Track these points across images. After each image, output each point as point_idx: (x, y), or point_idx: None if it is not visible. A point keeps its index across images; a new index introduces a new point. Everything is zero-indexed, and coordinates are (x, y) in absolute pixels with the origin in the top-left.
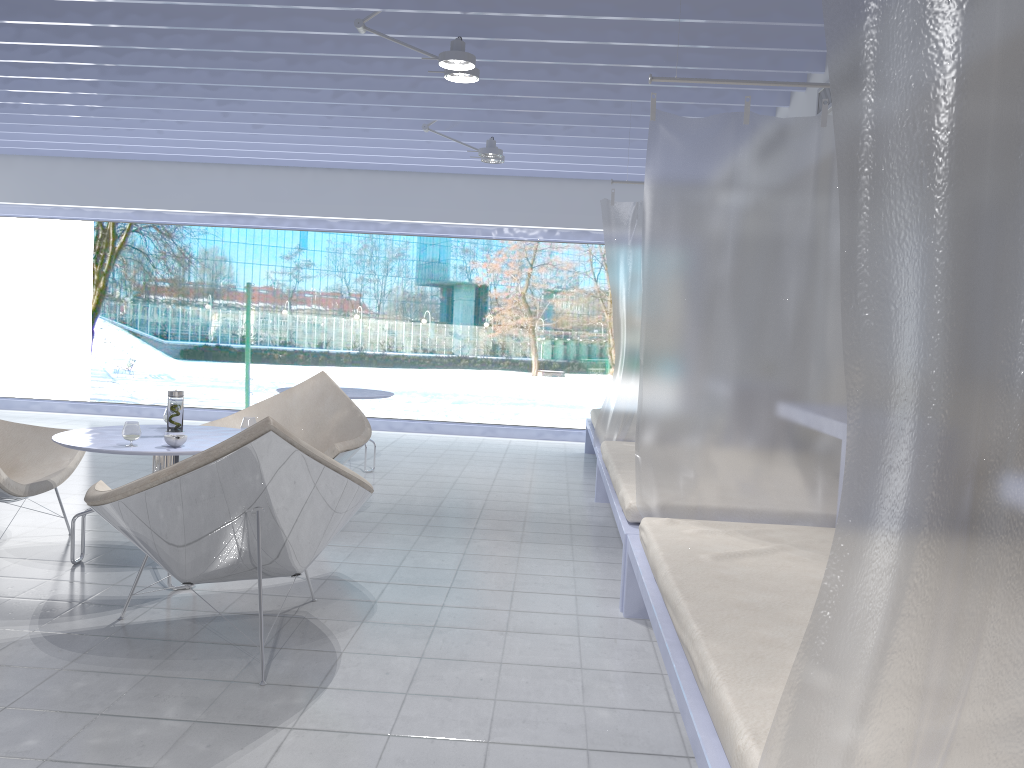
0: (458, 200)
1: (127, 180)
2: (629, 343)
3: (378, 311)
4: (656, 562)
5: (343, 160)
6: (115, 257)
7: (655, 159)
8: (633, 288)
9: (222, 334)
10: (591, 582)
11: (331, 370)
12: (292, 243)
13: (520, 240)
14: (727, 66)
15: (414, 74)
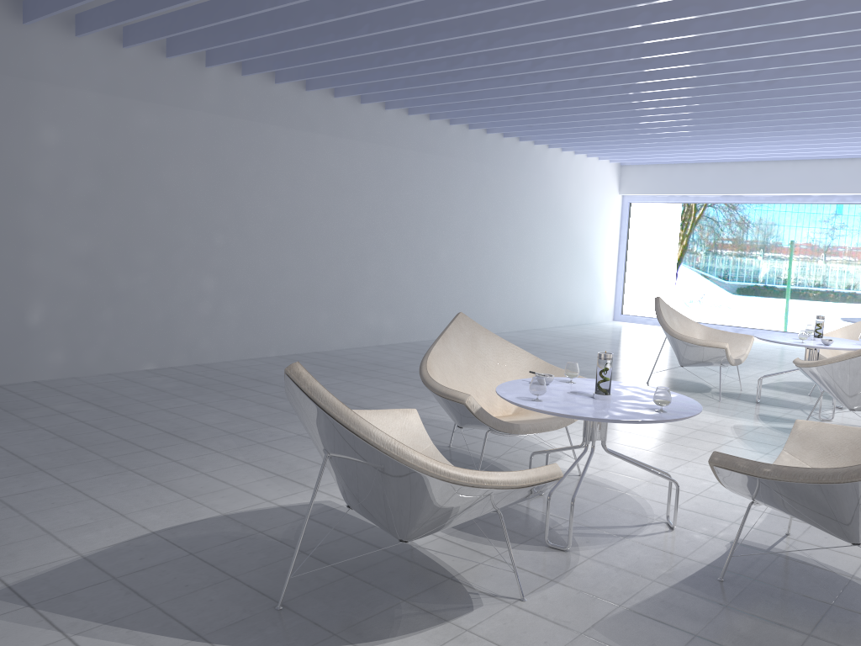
0: None
1: (719, 176)
2: None
3: None
4: None
5: None
6: (694, 224)
7: None
8: None
9: (768, 277)
10: None
11: (856, 306)
12: (829, 210)
13: None
14: None
15: None
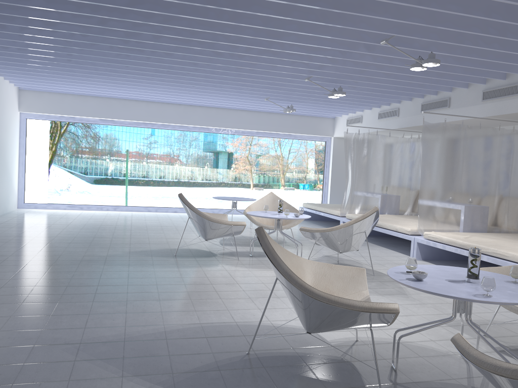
0: (243, 120)
1: (99, 106)
2: (352, 180)
3: (186, 163)
4: (452, 240)
5: (203, 103)
6: (61, 136)
7: (424, 134)
8: (354, 162)
9: (114, 172)
10: (390, 253)
11: (165, 188)
12: (148, 132)
13: (265, 137)
14: (397, 94)
15: (294, 88)
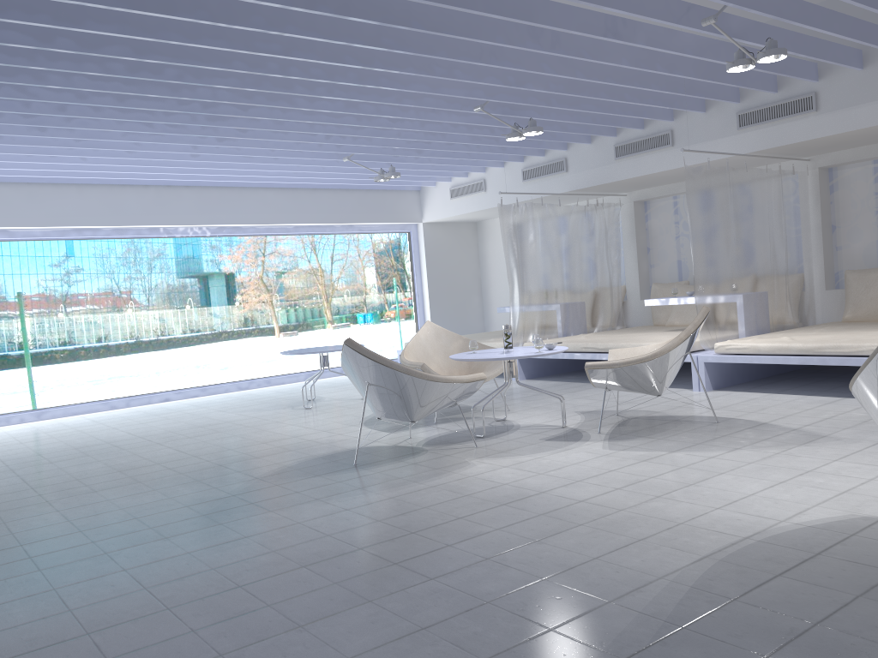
0: (271, 207)
1: None
2: (521, 285)
3: (148, 303)
4: (781, 345)
5: (200, 179)
6: None
7: (688, 186)
8: (519, 254)
9: None
10: None
11: (113, 360)
12: (59, 252)
13: (310, 234)
14: (583, 132)
15: (426, 130)
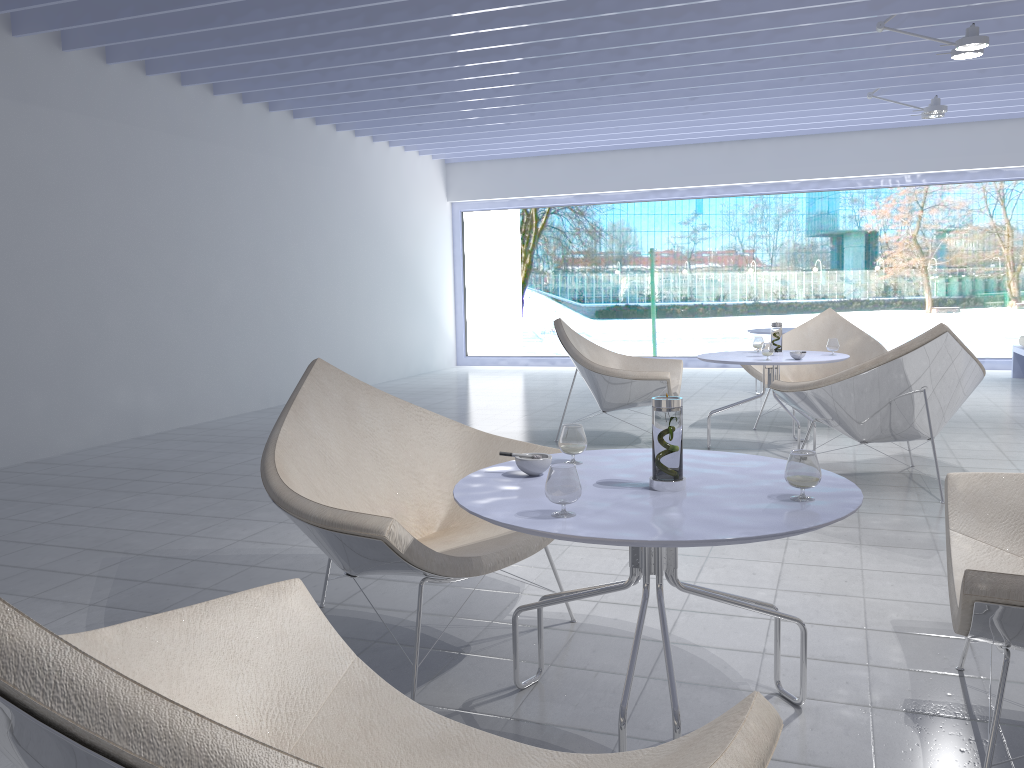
0: (866, 154)
1: (570, 171)
2: None
3: (770, 264)
4: None
5: (762, 131)
6: (538, 237)
7: None
8: None
9: (630, 295)
10: None
11: (728, 320)
12: (689, 210)
13: (928, 185)
14: None
15: (893, 54)
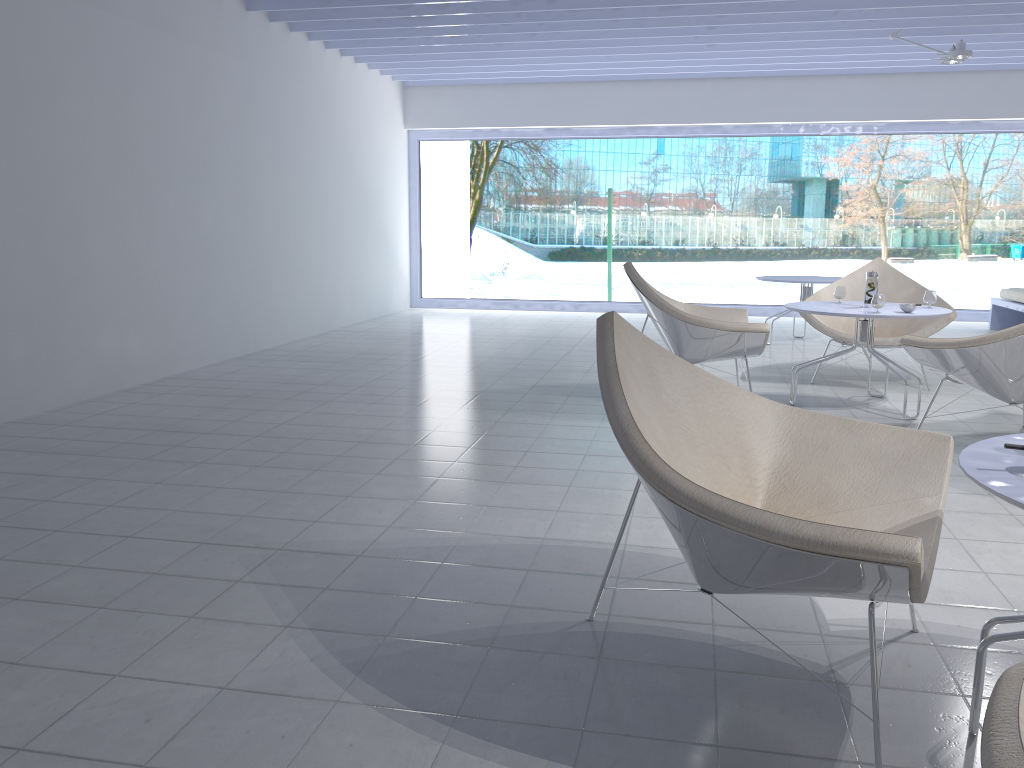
0: (852, 99)
1: (542, 101)
2: None
3: (731, 209)
4: None
5: (753, 69)
6: (488, 171)
7: None
8: None
9: (586, 237)
10: None
11: (686, 265)
12: (650, 149)
13: (908, 134)
14: None
15: None
